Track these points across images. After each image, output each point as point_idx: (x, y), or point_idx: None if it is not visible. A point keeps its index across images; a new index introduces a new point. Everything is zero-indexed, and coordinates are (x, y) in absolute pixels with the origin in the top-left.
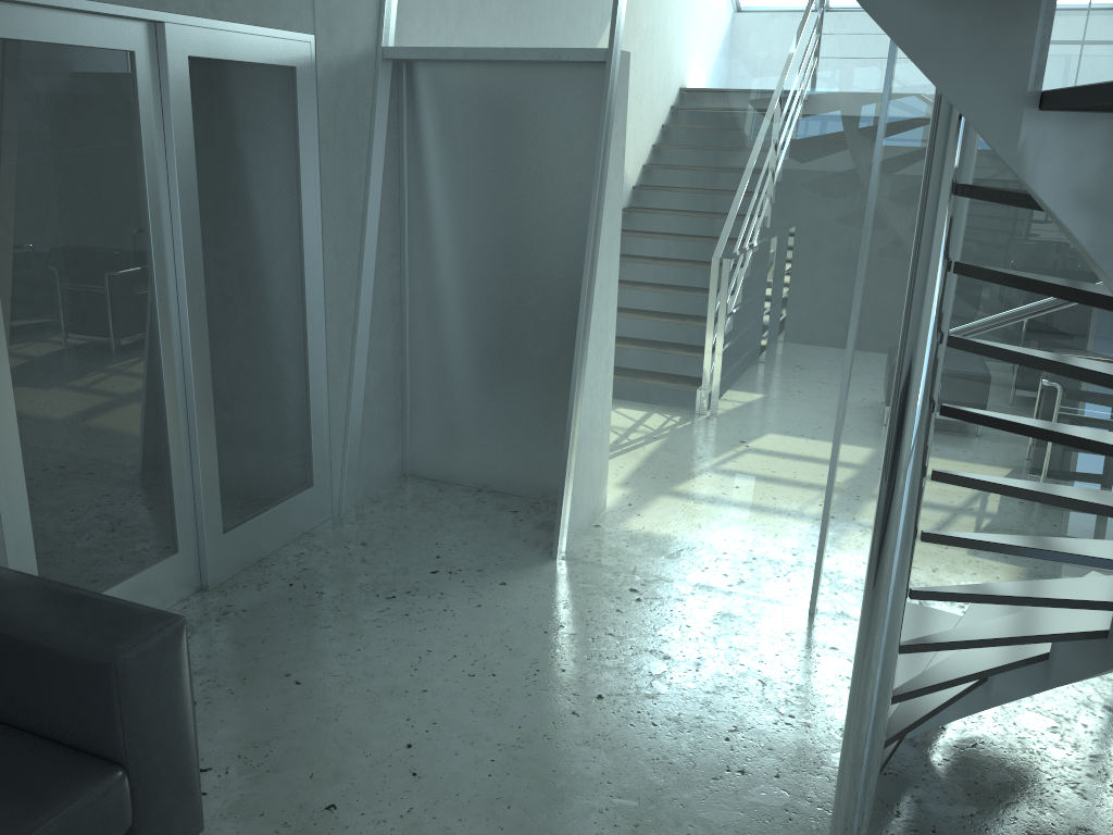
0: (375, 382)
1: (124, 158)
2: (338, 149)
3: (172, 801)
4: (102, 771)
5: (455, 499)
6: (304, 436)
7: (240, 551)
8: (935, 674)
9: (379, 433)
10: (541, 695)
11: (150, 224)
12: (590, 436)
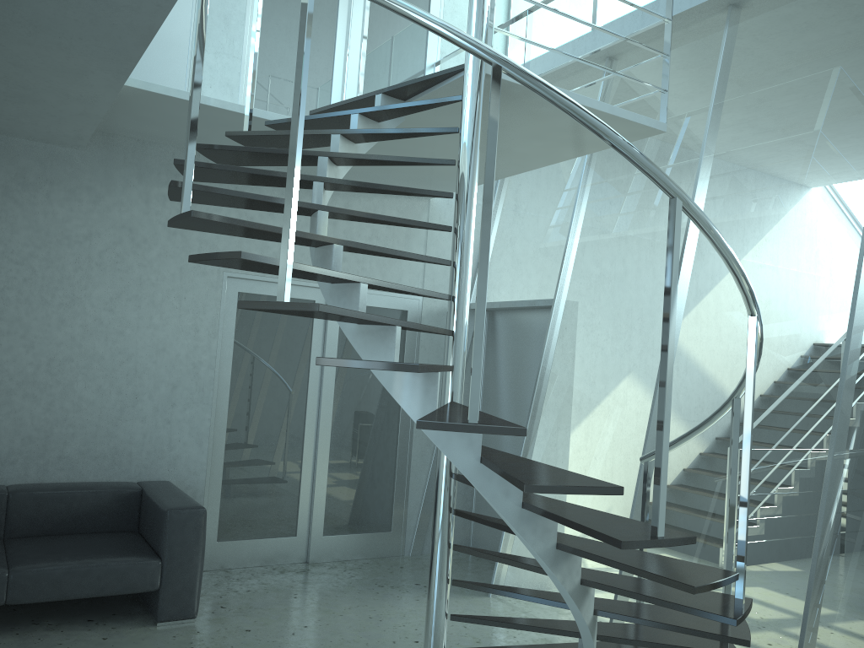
0: None
1: (302, 343)
2: (433, 351)
3: (179, 589)
4: (153, 557)
5: (479, 564)
6: (389, 500)
7: (332, 549)
8: (495, 618)
9: None
10: (390, 632)
11: (309, 373)
12: None
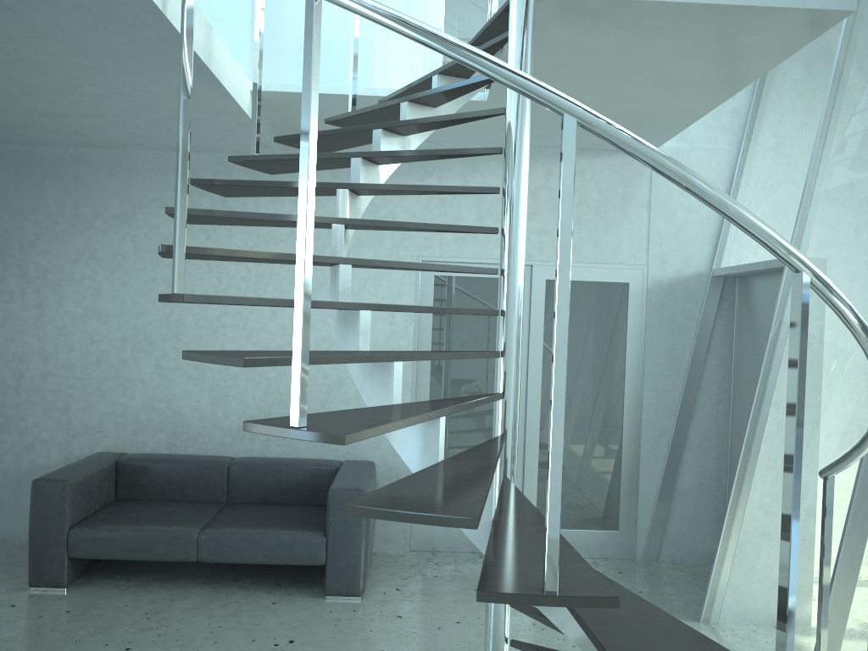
0: (692, 482)
1: None
2: (664, 328)
3: (342, 566)
4: (319, 533)
5: None
6: (614, 496)
7: None
8: None
9: (694, 520)
10: (541, 644)
11: None
12: (730, 533)
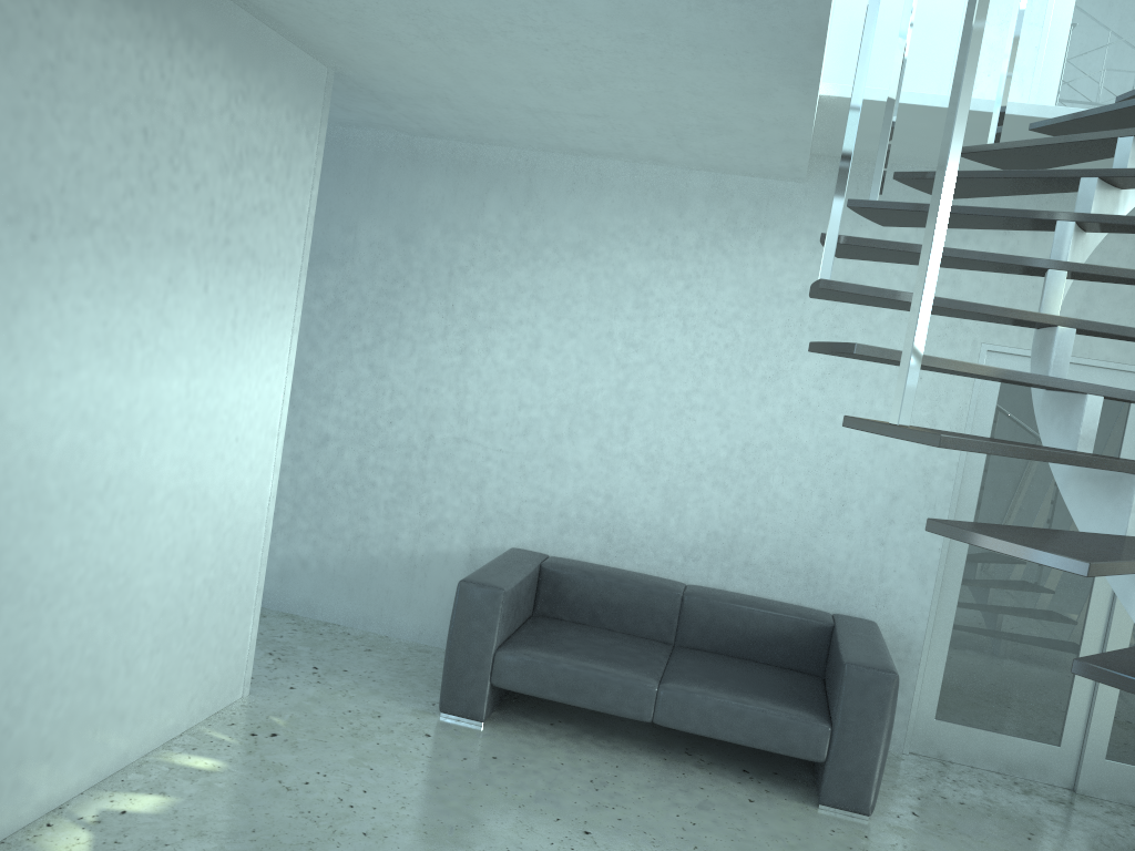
0: None
1: None
2: None
3: (850, 770)
4: (821, 719)
5: None
6: None
7: (1120, 785)
8: None
9: None
10: None
11: None
12: None
